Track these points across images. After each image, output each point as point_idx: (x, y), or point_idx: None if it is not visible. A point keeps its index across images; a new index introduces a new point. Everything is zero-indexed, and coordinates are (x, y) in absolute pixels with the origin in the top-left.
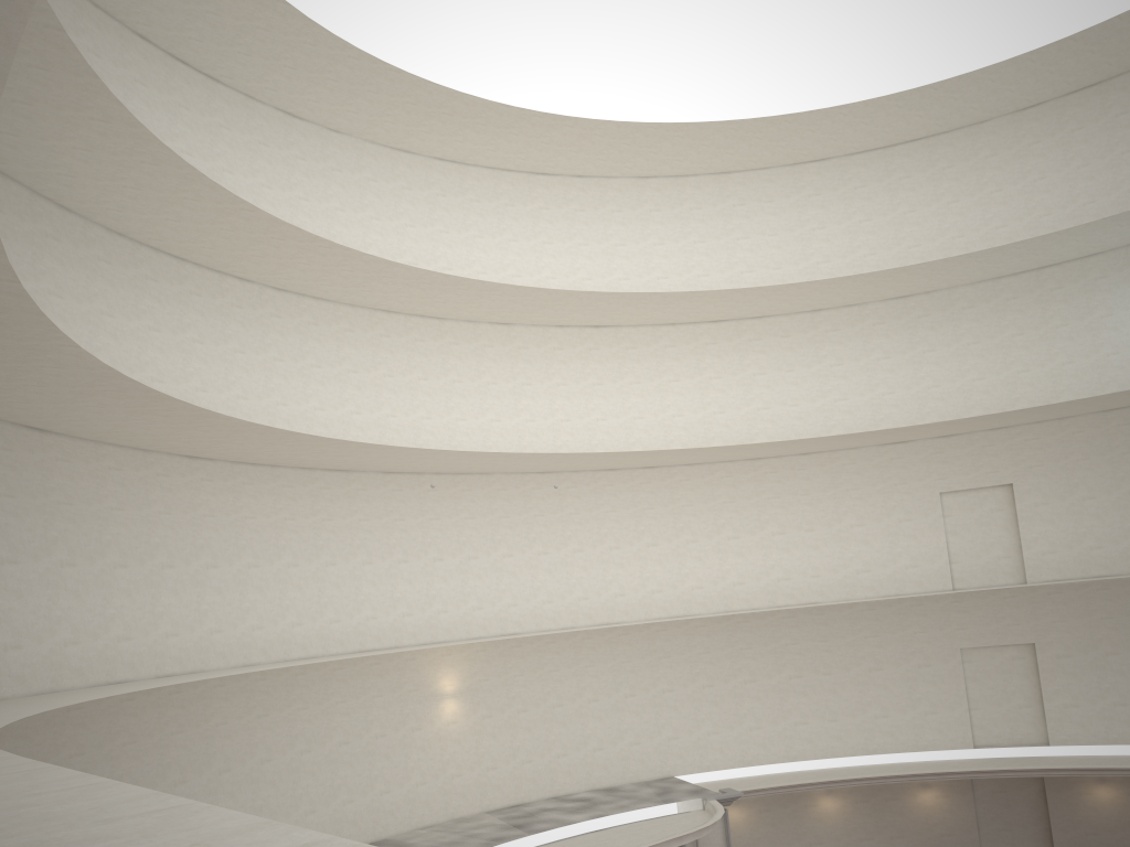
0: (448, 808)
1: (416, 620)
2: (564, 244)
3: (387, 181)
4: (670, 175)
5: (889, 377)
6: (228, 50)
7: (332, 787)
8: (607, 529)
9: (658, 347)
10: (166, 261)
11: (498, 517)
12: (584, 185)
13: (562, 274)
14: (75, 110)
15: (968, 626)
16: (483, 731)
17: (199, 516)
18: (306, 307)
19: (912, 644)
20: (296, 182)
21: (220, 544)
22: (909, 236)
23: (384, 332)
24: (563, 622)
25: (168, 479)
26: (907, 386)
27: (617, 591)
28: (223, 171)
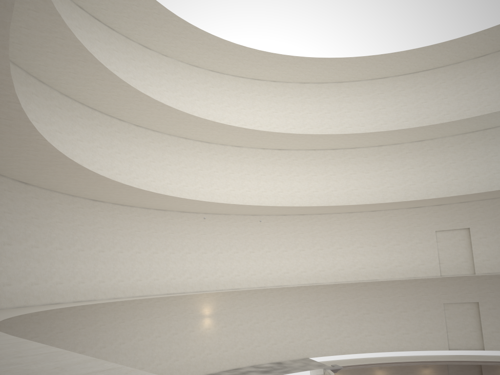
0: (205, 369)
1: (193, 280)
2: (266, 111)
3: (187, 79)
4: (315, 82)
5: (413, 177)
6: (119, 15)
7: (152, 357)
8: (281, 242)
9: (307, 160)
10: (86, 109)
11: (232, 235)
12: (276, 85)
13: (265, 125)
14: (49, 33)
15: (447, 293)
16: (222, 333)
17: (96, 228)
18: (149, 134)
19: (420, 300)
20: (146, 77)
21: (105, 241)
22: (424, 113)
23: (183, 147)
24: (260, 284)
25: (83, 209)
26: (421, 181)
27: (285, 271)
28: (114, 70)
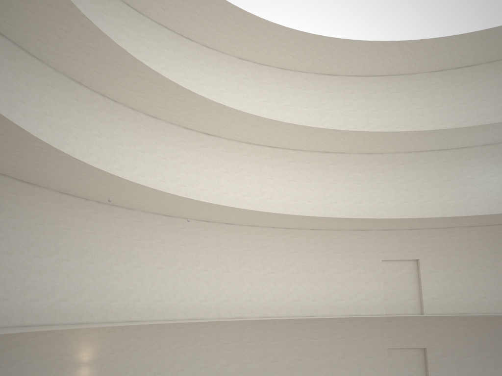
0: None
1: (68, 305)
2: (194, 81)
3: (92, 2)
4: (255, 62)
5: (360, 194)
6: None
7: None
8: (201, 258)
9: (240, 155)
10: None
11: (134, 240)
12: (208, 52)
13: None
14: None
15: (392, 336)
16: None
17: None
18: (20, 56)
19: (362, 344)
20: None
21: None
22: (374, 123)
23: (75, 96)
24: (167, 315)
25: None
26: (368, 200)
27: (202, 298)
28: None
